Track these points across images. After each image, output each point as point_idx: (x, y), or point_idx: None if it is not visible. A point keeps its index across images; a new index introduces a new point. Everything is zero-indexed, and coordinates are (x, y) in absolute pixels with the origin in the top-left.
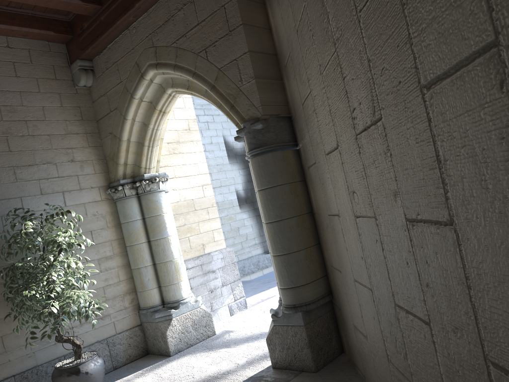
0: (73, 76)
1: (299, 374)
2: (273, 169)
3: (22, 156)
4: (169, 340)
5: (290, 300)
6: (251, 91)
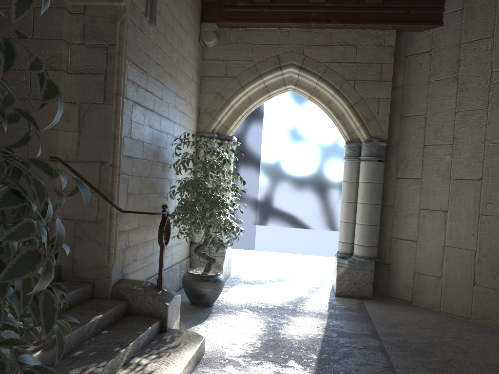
0: (202, 32)
1: (362, 300)
2: (381, 172)
3: (178, 86)
4: (223, 272)
5: (368, 253)
6: (383, 122)
